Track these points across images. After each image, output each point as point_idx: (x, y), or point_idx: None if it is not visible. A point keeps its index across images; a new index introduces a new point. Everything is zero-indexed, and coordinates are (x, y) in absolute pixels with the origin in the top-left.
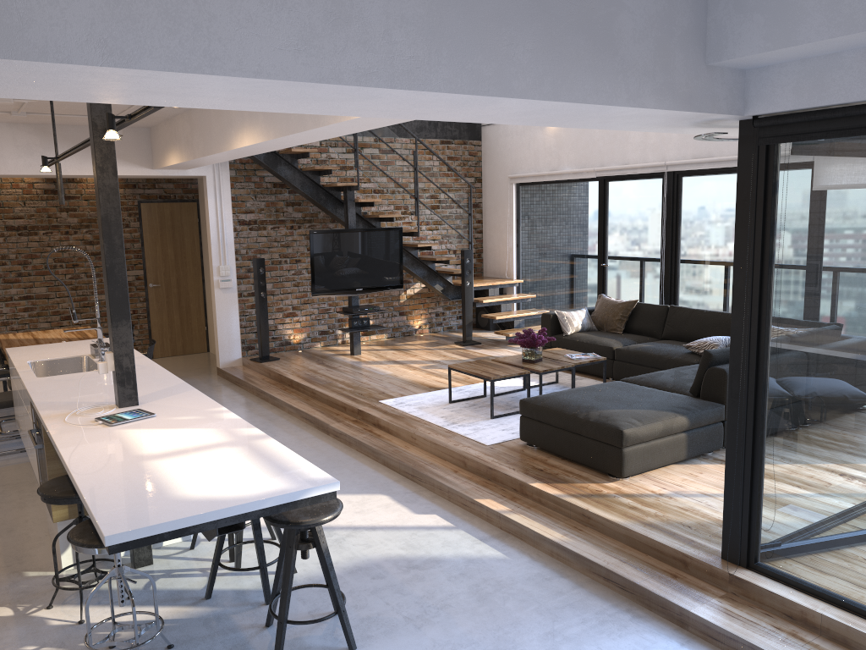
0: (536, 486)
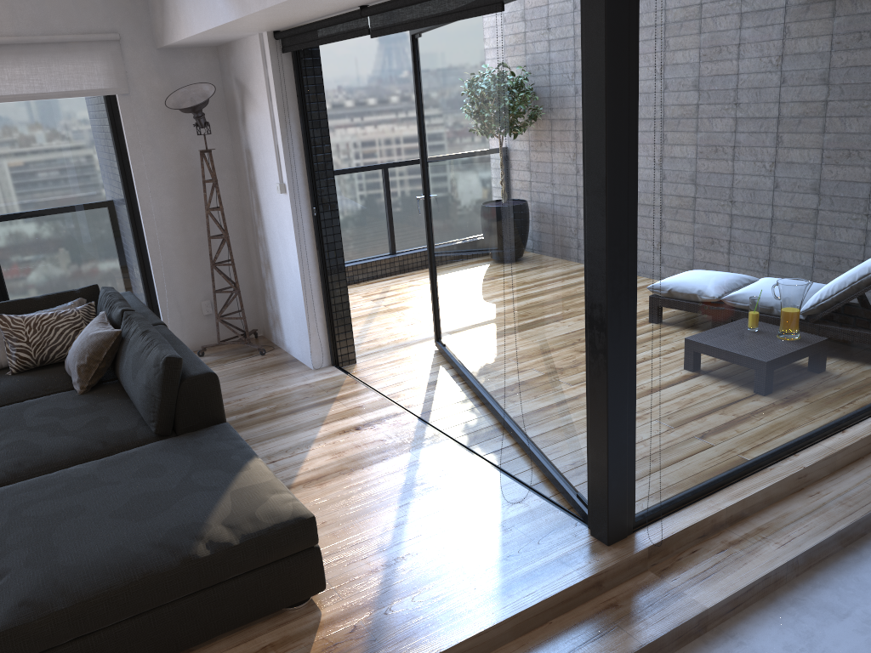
0: None
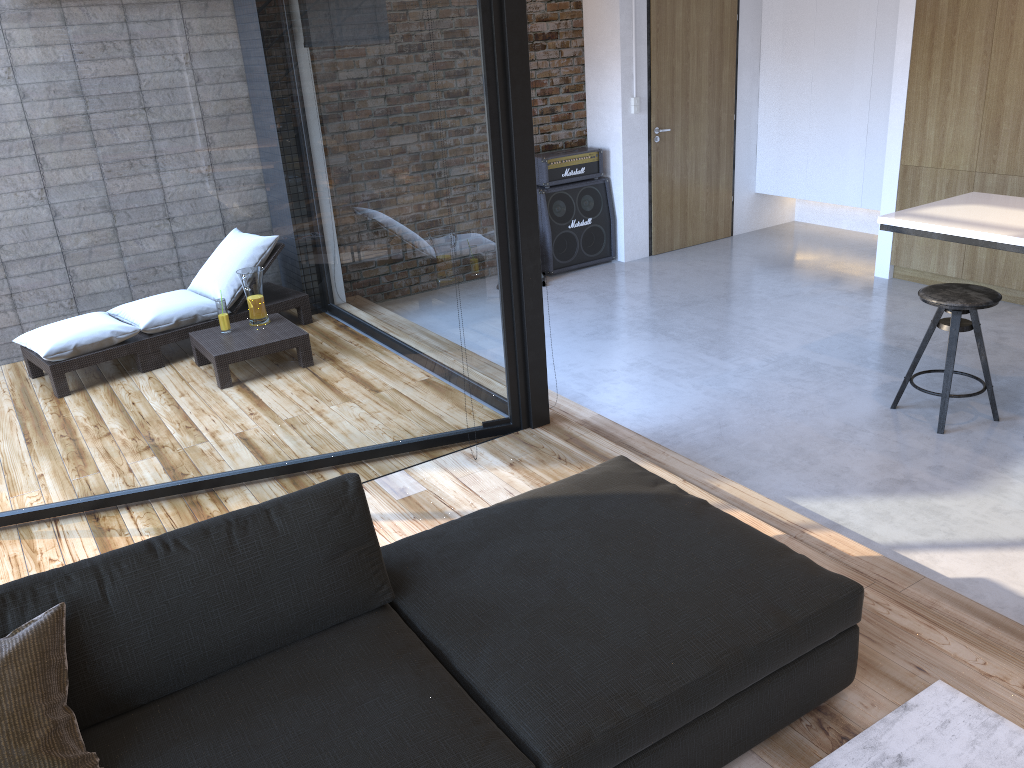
0: (769, 528)
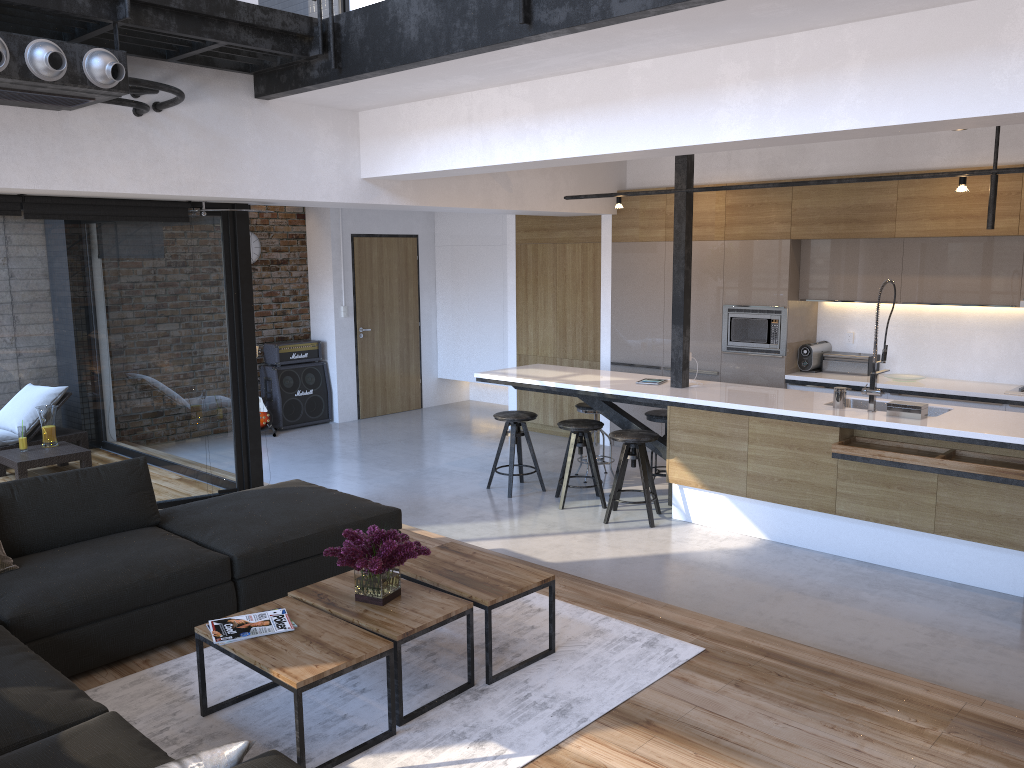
0: None
